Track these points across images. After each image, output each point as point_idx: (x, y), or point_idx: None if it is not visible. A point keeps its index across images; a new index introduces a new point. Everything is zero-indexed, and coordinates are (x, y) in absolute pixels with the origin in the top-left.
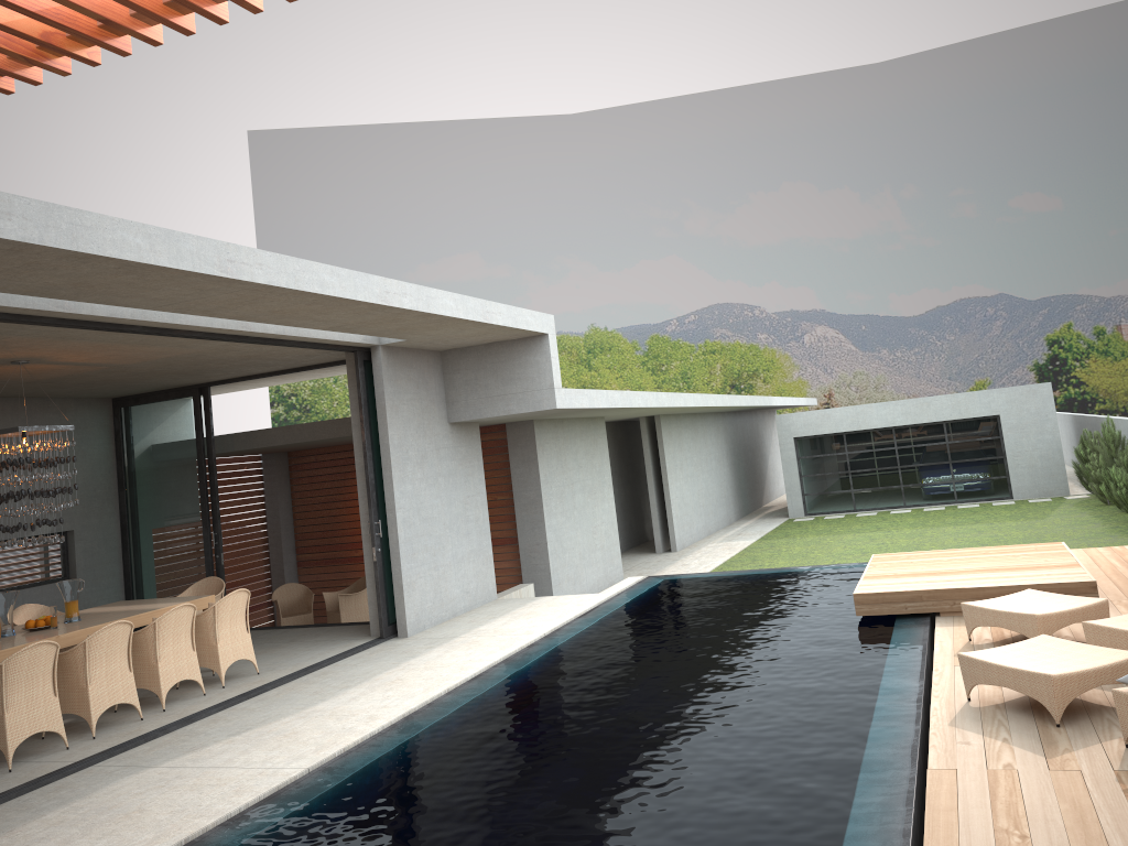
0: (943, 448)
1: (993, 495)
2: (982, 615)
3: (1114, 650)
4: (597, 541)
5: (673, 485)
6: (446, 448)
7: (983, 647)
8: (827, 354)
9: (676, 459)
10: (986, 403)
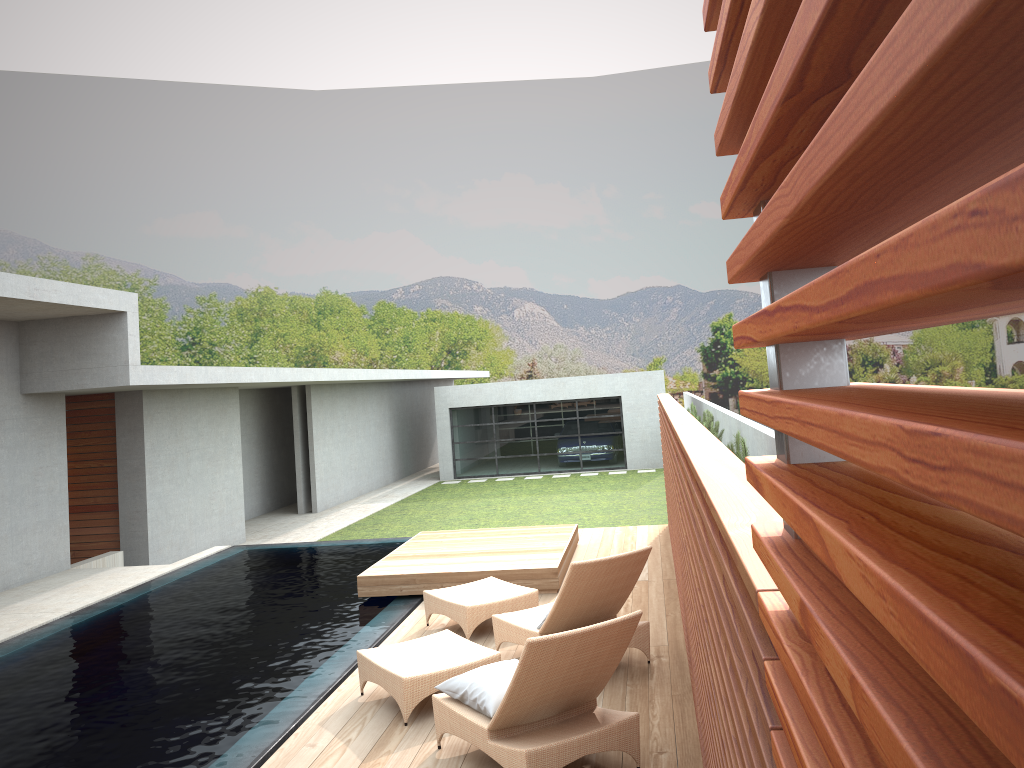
0: (574, 423)
1: (611, 465)
2: (435, 603)
3: (483, 648)
4: (215, 506)
5: (320, 450)
6: (15, 420)
7: (431, 633)
8: (533, 327)
9: (327, 426)
10: (611, 385)
